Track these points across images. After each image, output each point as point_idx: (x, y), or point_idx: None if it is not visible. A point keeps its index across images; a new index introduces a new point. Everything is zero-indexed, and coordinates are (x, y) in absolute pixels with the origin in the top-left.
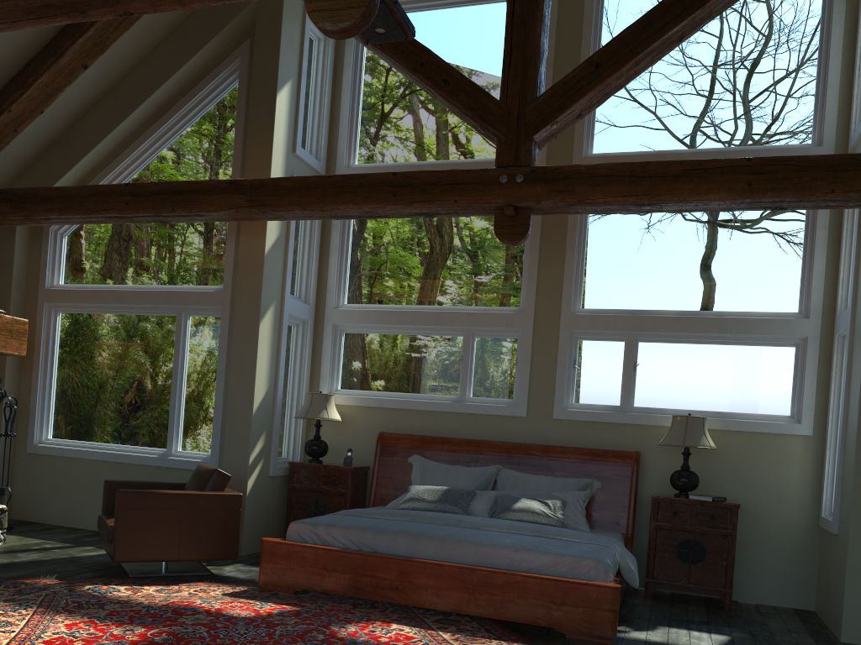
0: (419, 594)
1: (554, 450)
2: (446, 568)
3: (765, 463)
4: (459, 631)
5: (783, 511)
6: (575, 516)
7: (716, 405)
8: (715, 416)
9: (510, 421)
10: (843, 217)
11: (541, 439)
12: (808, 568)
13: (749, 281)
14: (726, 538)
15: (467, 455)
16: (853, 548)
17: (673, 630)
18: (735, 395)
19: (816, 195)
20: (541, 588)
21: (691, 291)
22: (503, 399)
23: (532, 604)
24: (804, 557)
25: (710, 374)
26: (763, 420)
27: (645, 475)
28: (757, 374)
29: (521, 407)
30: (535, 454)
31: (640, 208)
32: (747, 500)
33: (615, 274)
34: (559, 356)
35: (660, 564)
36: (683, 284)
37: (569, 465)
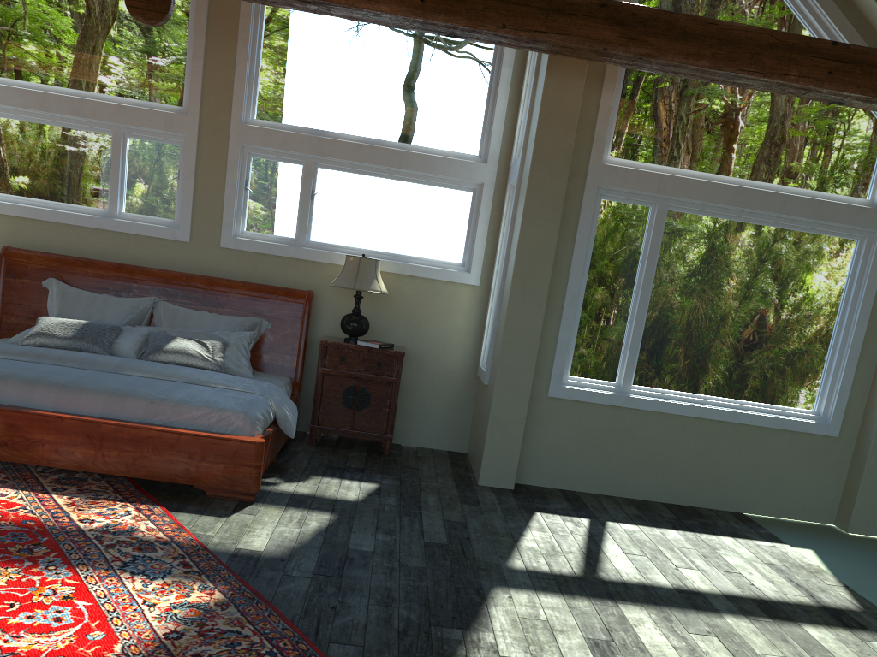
0: (35, 450)
1: (220, 284)
2: (67, 421)
3: (435, 310)
4: (80, 492)
5: (447, 359)
6: (238, 359)
7: (394, 246)
8: (391, 258)
9: (171, 246)
10: (528, 57)
11: (207, 270)
12: (465, 414)
13: (435, 114)
14: (390, 386)
15: (117, 283)
16: (496, 400)
17: (325, 480)
18: (412, 237)
19: (488, 27)
20: (179, 443)
21: (376, 117)
22: (163, 219)
23: (169, 460)
24: (462, 403)
25: (390, 212)
26: (437, 266)
27: (318, 317)
28: (434, 218)
29: (184, 231)
30: (198, 287)
31: (305, 6)
32: (415, 347)
33: (295, 82)
34: (228, 174)
35: (326, 411)
36: (368, 106)
37: (237, 302)
